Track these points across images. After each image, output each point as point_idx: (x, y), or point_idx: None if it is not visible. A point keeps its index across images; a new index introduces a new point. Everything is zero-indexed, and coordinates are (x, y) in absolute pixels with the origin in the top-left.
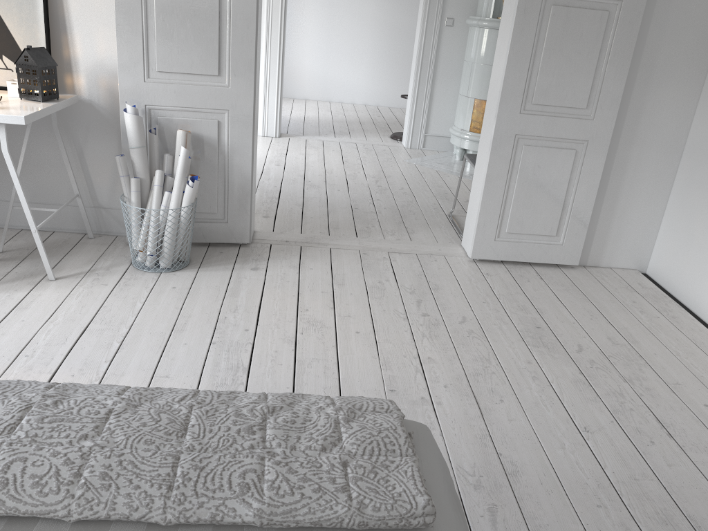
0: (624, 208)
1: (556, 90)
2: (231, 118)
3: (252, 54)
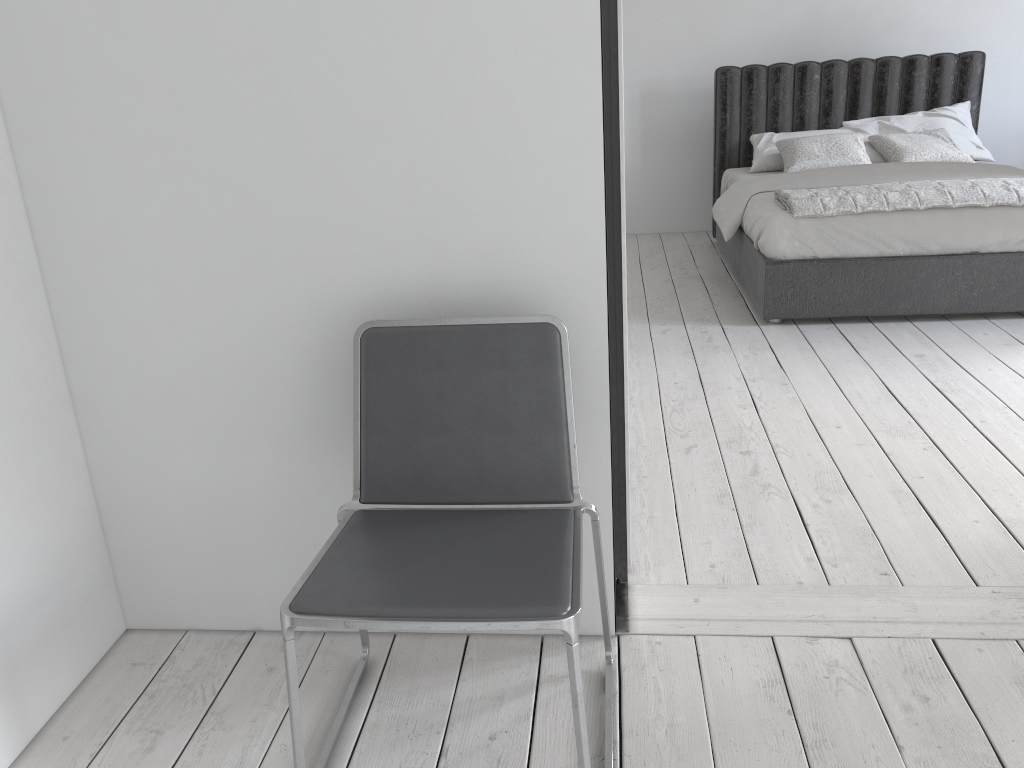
0: None
1: None
2: None
3: None
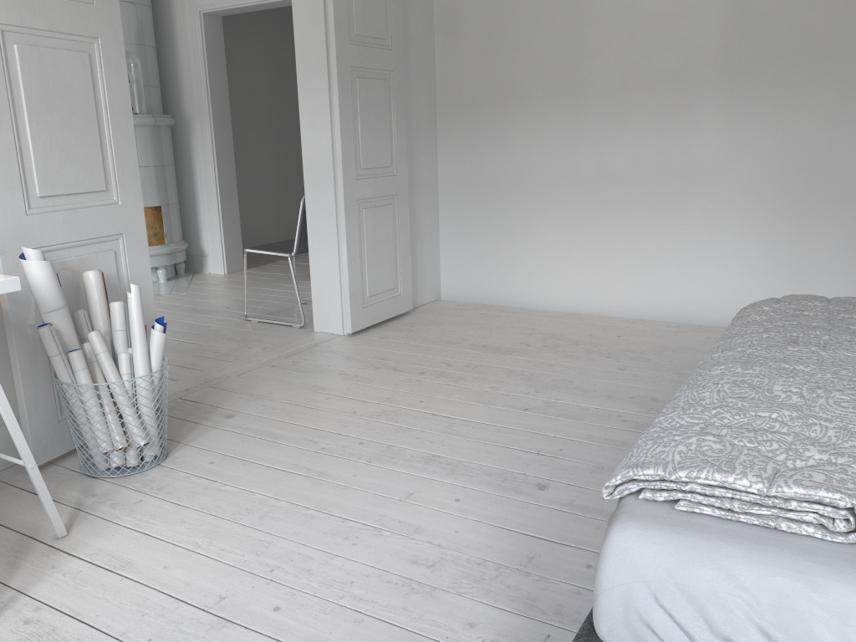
0: (420, 249)
1: (373, 153)
2: (127, 243)
3: (135, 157)
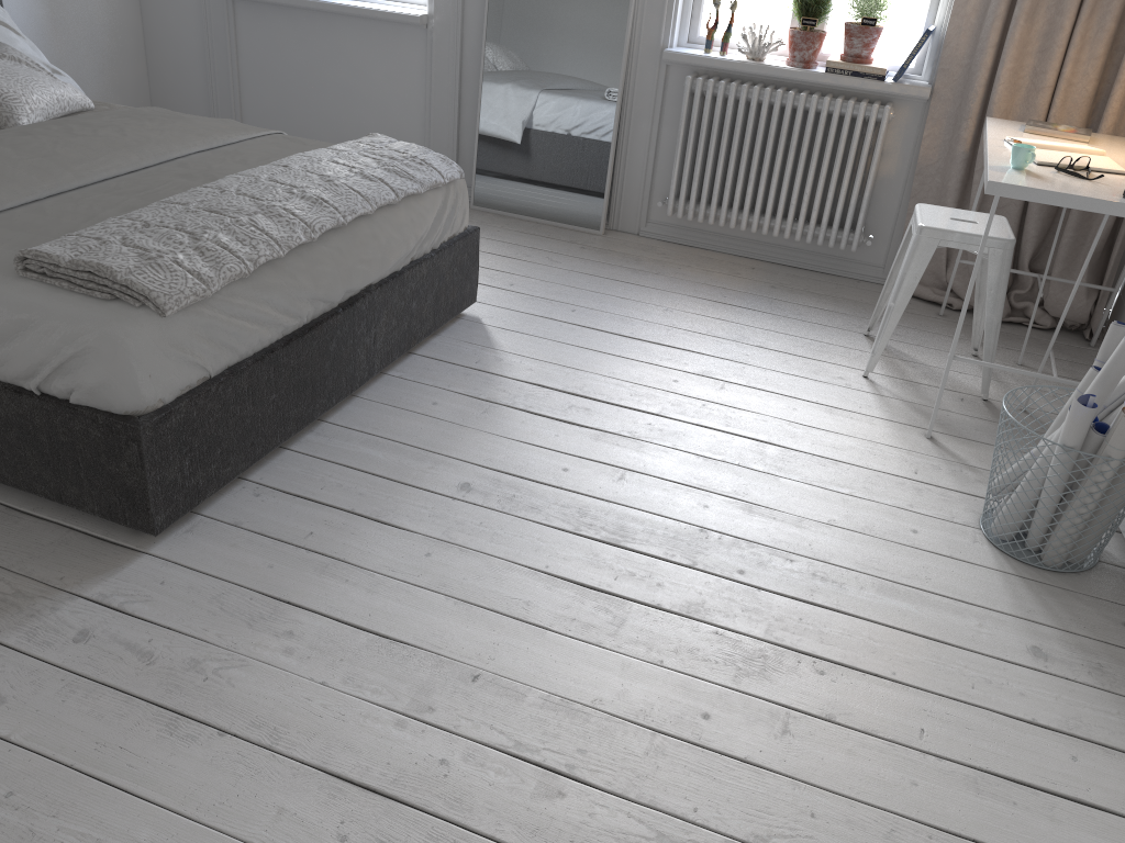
0: None
1: None
2: None
3: None
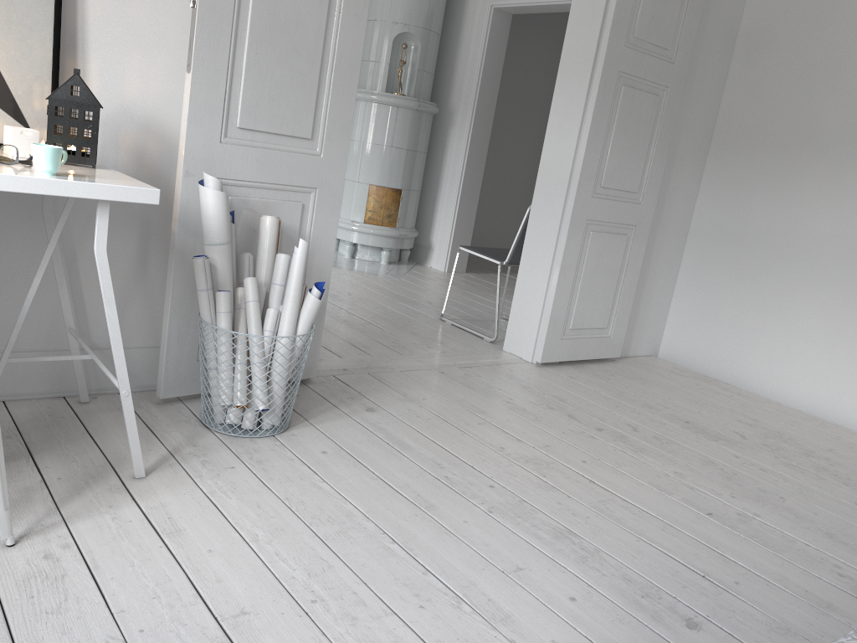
0: (648, 293)
1: (619, 173)
2: (318, 200)
3: (351, 112)
